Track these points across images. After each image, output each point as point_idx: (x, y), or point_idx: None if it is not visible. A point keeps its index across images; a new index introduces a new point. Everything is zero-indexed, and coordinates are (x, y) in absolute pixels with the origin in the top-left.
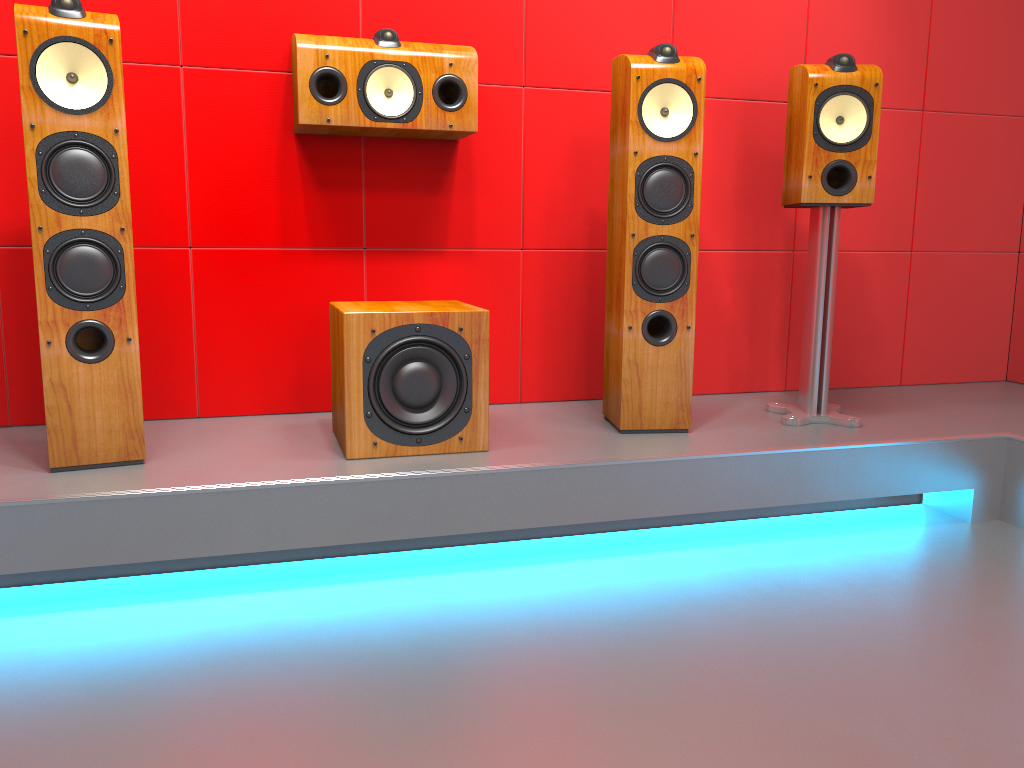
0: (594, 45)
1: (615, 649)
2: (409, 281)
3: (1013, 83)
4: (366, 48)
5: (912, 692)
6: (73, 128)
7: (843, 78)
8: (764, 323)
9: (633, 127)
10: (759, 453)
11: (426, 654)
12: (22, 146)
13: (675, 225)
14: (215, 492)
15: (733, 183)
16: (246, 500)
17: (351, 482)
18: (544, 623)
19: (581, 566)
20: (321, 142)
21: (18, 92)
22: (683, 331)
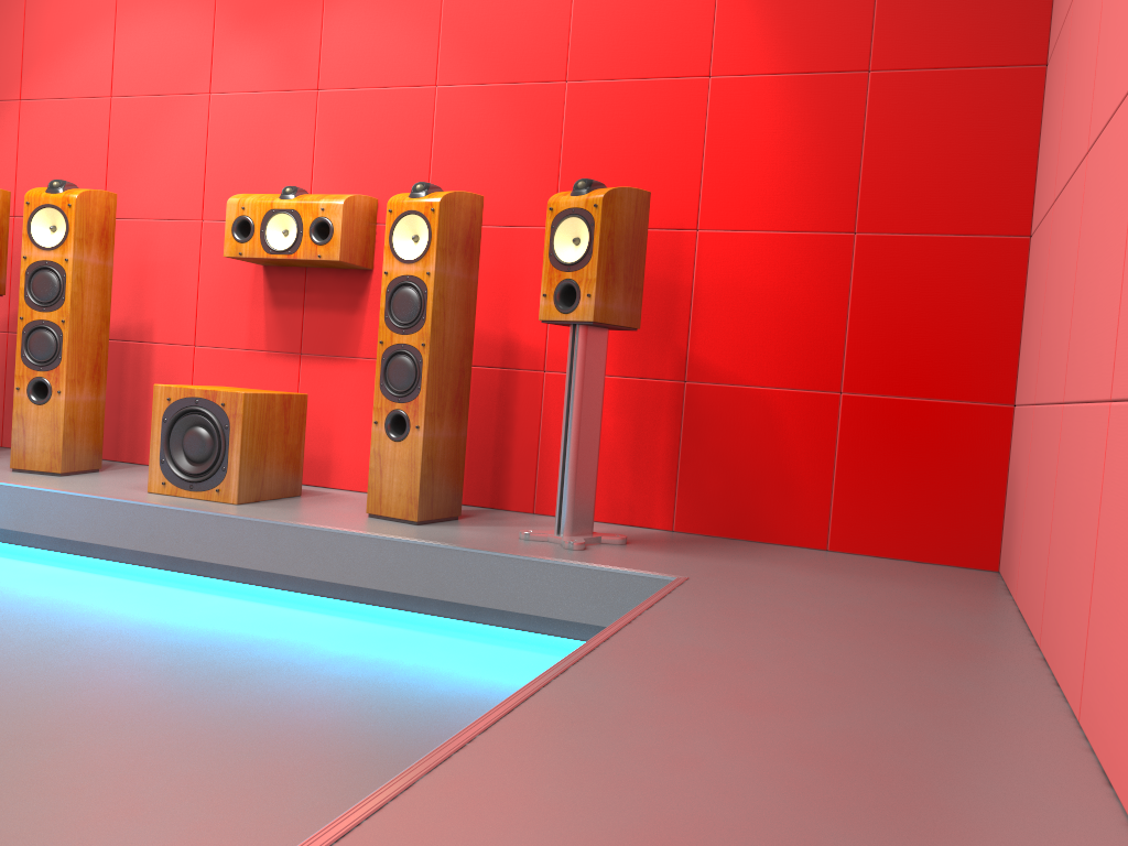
0: (487, 186)
1: (96, 629)
2: (329, 382)
3: (995, 196)
4: (269, 201)
5: (148, 691)
6: (45, 258)
7: (572, 201)
8: (649, 454)
9: (386, 252)
10: (395, 539)
11: (17, 602)
12: (117, 275)
13: (412, 335)
14: (33, 489)
15: None
16: (47, 498)
17: (103, 499)
18: (111, 612)
19: (237, 603)
20: (279, 272)
21: (119, 241)
22: (415, 430)
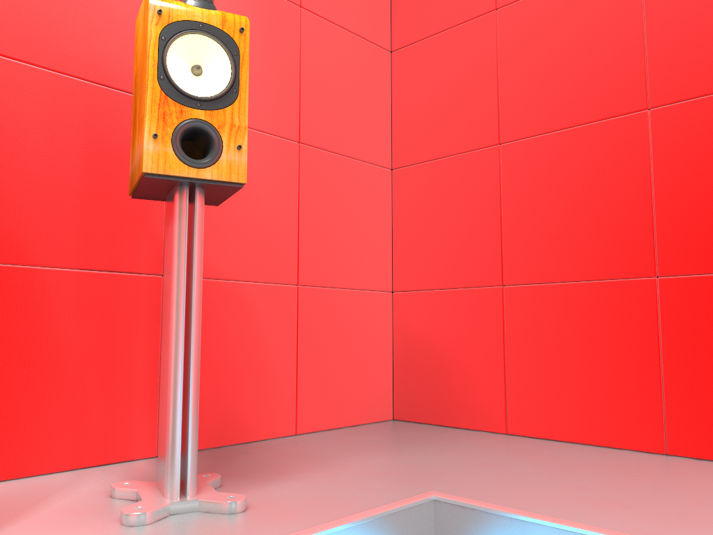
0: None
1: None
2: None
3: (374, 135)
4: None
5: None
6: None
7: (198, 13)
8: (126, 367)
9: None
10: None
11: None
12: None
13: None
14: None
15: (77, 181)
16: None
17: None
18: None
19: None
20: None
21: None
22: None
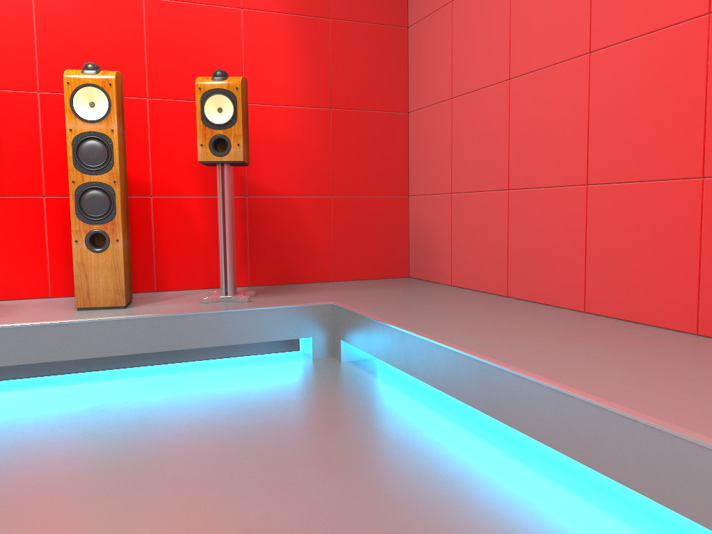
0: None
1: None
2: None
3: (392, 92)
4: None
5: (113, 446)
6: None
7: (216, 84)
8: None
9: (68, 114)
10: (145, 317)
11: None
12: None
13: (103, 175)
14: None
15: None
16: None
17: None
18: None
19: (9, 393)
20: None
21: None
22: (114, 242)
